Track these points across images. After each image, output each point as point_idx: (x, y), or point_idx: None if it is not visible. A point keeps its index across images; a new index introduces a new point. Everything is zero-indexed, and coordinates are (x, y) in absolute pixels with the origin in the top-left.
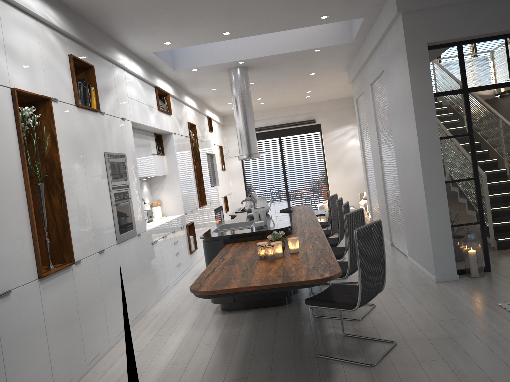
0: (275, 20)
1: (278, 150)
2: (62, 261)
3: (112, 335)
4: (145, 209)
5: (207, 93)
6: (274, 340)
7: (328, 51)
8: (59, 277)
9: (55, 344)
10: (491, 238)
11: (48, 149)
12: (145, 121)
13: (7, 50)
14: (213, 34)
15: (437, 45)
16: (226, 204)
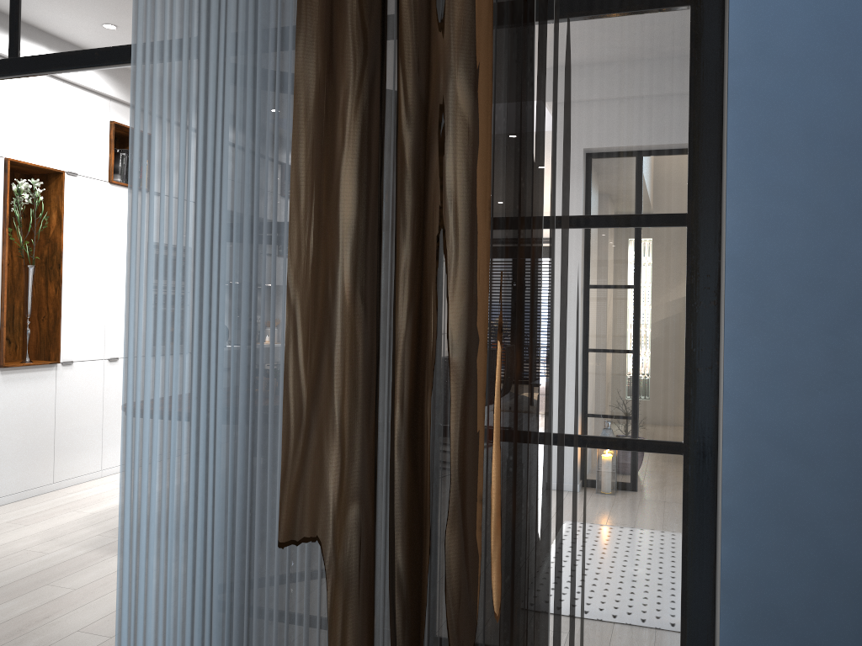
0: None
1: None
2: (47, 358)
3: (108, 463)
4: None
5: None
6: None
7: None
8: (32, 373)
9: (8, 444)
10: None
11: (52, 229)
12: None
13: (9, 117)
14: None
15: None
16: None
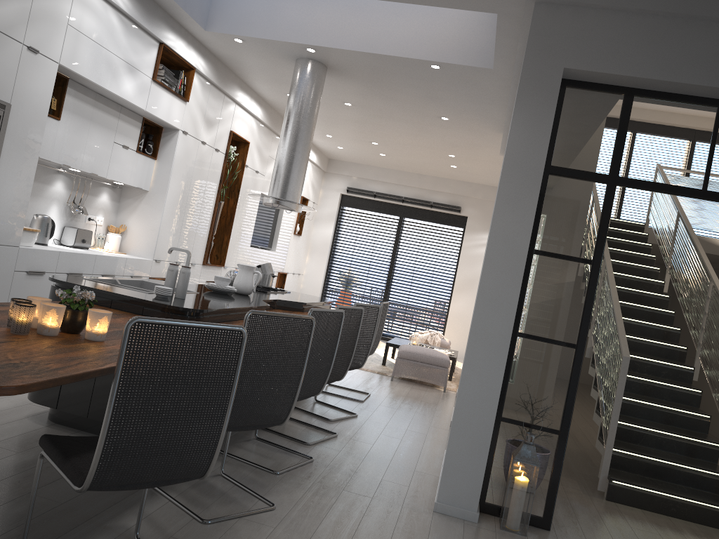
0: None
1: (394, 236)
2: None
3: None
4: (87, 229)
5: (284, 102)
6: (17, 497)
7: (457, 77)
8: None
9: None
10: (603, 473)
11: None
12: (103, 80)
13: None
14: None
15: (588, 82)
16: (282, 285)
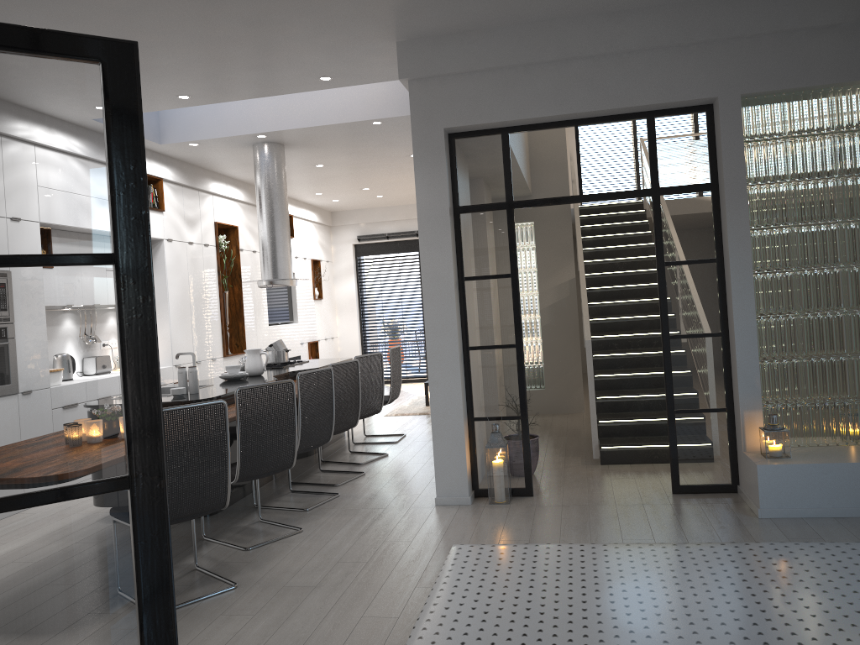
0: (244, 80)
1: (419, 273)
2: None
3: None
4: None
5: None
6: None
7: (401, 125)
8: None
9: None
10: (594, 443)
11: None
12: None
13: None
14: (163, 97)
15: (470, 131)
16: (317, 353)
